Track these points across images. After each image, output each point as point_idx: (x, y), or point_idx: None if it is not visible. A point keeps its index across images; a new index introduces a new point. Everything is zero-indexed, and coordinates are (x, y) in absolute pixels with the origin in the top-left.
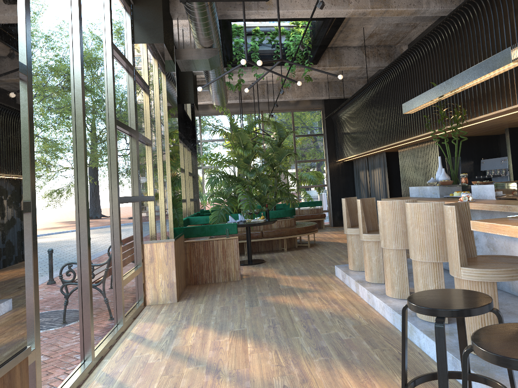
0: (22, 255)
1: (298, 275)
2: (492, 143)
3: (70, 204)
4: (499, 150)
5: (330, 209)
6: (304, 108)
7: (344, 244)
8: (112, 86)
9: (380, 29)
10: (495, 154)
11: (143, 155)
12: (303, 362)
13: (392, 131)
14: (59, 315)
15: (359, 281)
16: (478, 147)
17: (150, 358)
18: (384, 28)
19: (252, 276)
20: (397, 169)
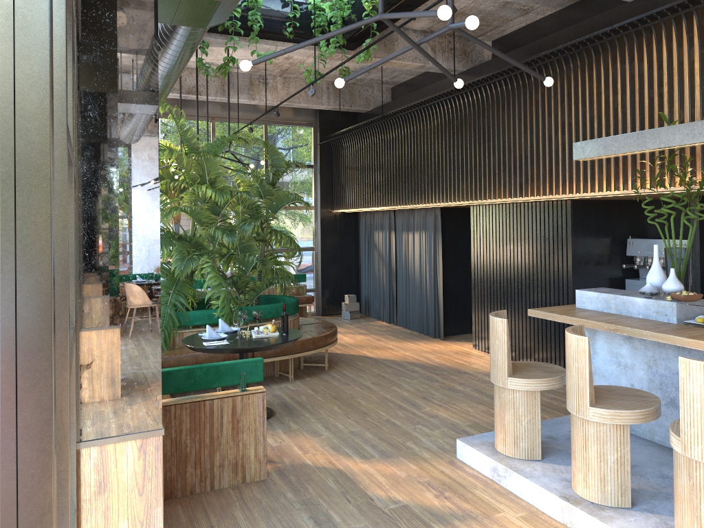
0: None
1: (379, 457)
2: (638, 213)
3: None
4: (645, 223)
5: (317, 287)
6: (286, 121)
7: (384, 362)
8: (63, 20)
9: (475, 6)
10: (641, 230)
11: (90, 217)
12: None
13: (484, 180)
14: None
15: (571, 500)
16: (621, 218)
17: None
18: (482, 6)
19: (284, 464)
20: (452, 235)
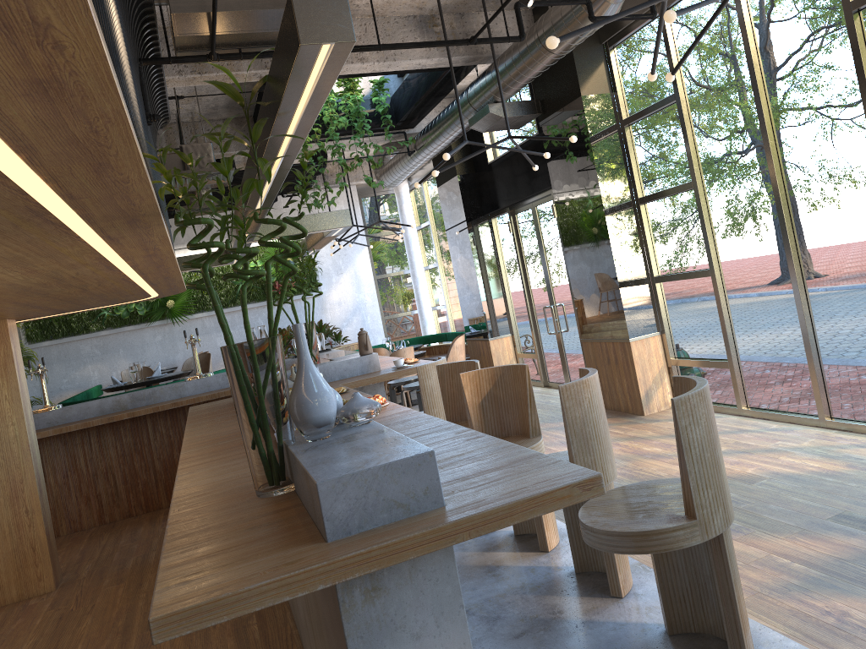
0: (621, 305)
1: None
2: None
3: (776, 264)
4: None
5: None
6: None
7: None
8: (856, 77)
9: None
10: None
11: None
12: (618, 476)
13: None
14: (771, 355)
15: (639, 568)
16: None
17: (787, 443)
18: None
19: None
20: None
